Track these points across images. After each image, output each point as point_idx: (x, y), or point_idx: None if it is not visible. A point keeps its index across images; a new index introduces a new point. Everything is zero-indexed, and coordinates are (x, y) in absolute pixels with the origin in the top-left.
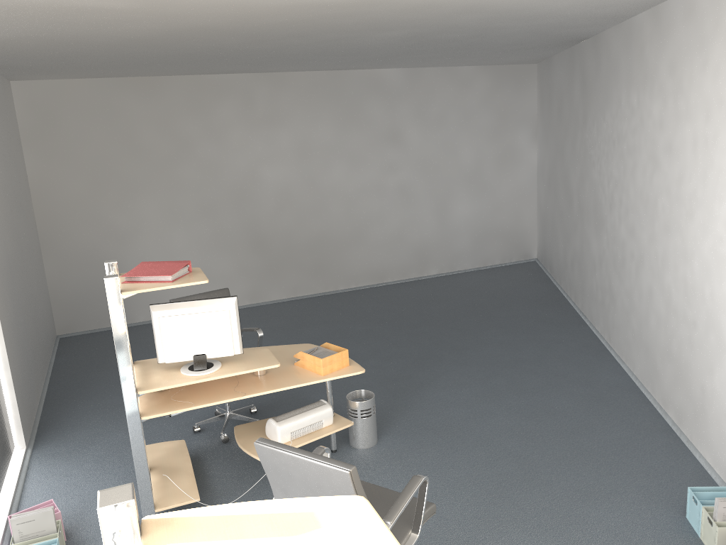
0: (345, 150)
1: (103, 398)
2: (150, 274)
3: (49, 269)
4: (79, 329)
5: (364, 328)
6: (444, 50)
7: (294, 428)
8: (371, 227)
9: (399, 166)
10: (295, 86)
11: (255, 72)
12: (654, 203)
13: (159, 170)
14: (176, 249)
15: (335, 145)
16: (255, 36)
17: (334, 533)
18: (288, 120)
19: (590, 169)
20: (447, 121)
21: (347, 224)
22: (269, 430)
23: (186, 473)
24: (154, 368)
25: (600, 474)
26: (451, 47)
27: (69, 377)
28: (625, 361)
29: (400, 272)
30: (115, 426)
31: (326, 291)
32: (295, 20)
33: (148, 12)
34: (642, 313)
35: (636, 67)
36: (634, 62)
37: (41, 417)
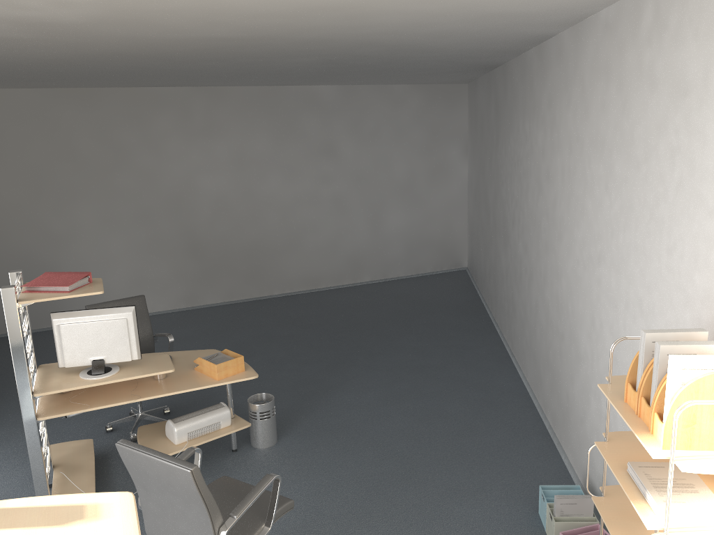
0: (281, 162)
1: None
2: (49, 285)
3: None
4: None
5: (290, 333)
6: (366, 72)
7: (191, 429)
8: (305, 235)
9: (334, 178)
10: (232, 100)
11: (192, 85)
12: (539, 223)
13: (97, 178)
14: (113, 253)
15: (271, 157)
16: (171, 59)
17: (91, 523)
18: (225, 132)
19: (500, 188)
20: (381, 136)
21: (282, 232)
22: (167, 430)
23: (87, 471)
24: (56, 372)
25: (473, 473)
26: (372, 70)
27: None
28: (522, 368)
29: (334, 279)
30: None
31: (261, 296)
32: (201, 48)
33: (53, 41)
34: (532, 324)
35: (528, 97)
36: (527, 92)
37: None
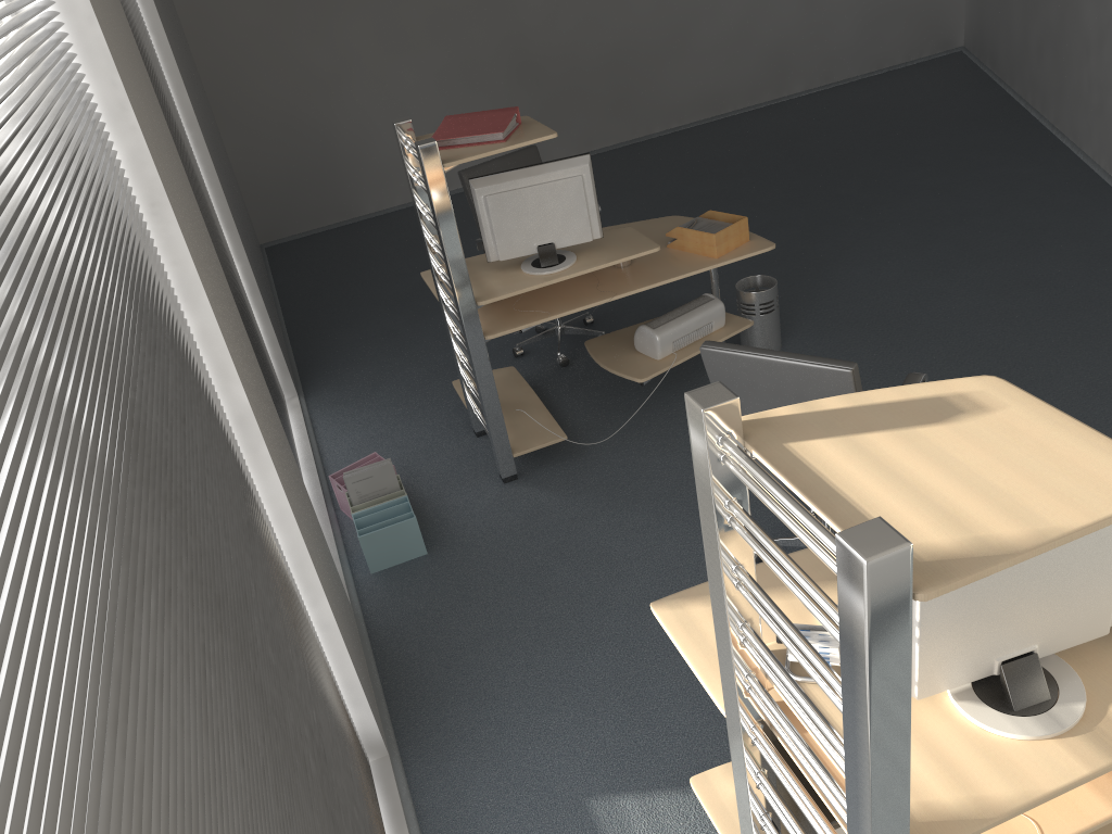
0: None
1: (368, 324)
2: (471, 134)
3: (231, 147)
4: (289, 233)
5: (712, 189)
6: None
7: (677, 335)
8: (697, 24)
9: None
10: None
11: None
12: None
13: None
14: (407, 95)
15: None
16: None
17: (984, 416)
18: None
19: None
20: None
21: (661, 23)
22: (640, 342)
23: (534, 408)
24: (482, 270)
25: None
26: None
27: (306, 301)
28: None
29: (746, 95)
30: (402, 359)
31: (634, 137)
32: None
33: None
34: None
35: None
36: None
37: (295, 356)
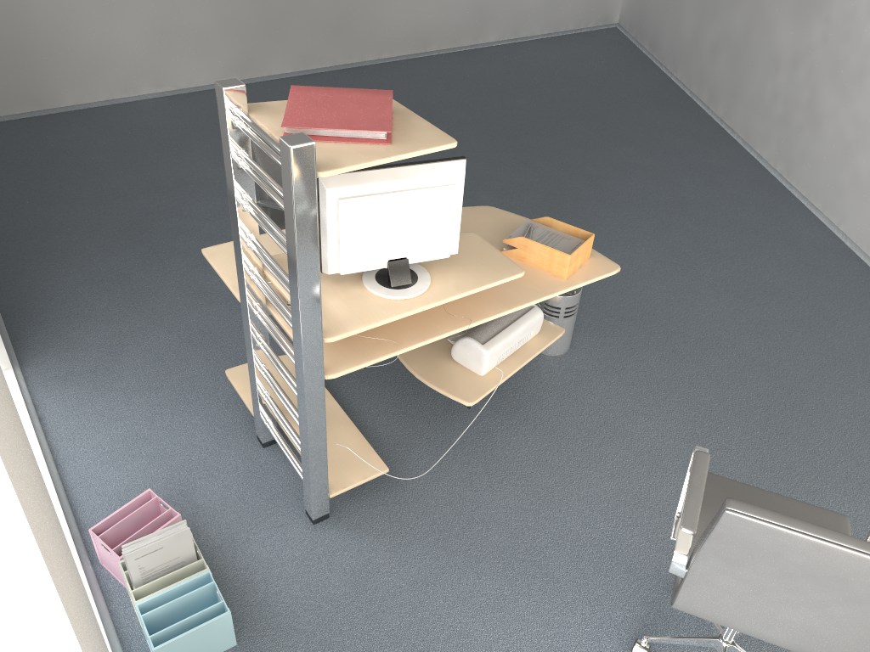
0: None
1: (90, 261)
2: (344, 126)
3: None
4: None
5: None
6: None
7: (504, 350)
8: None
9: None
10: None
11: None
12: None
13: None
14: None
15: None
16: None
17: None
18: None
19: None
20: None
21: None
22: (462, 353)
23: (338, 421)
24: None
25: None
26: None
27: (1, 217)
28: (822, 209)
29: (450, 37)
30: (143, 318)
31: (349, 62)
32: None
33: None
34: None
35: None
36: None
37: None
